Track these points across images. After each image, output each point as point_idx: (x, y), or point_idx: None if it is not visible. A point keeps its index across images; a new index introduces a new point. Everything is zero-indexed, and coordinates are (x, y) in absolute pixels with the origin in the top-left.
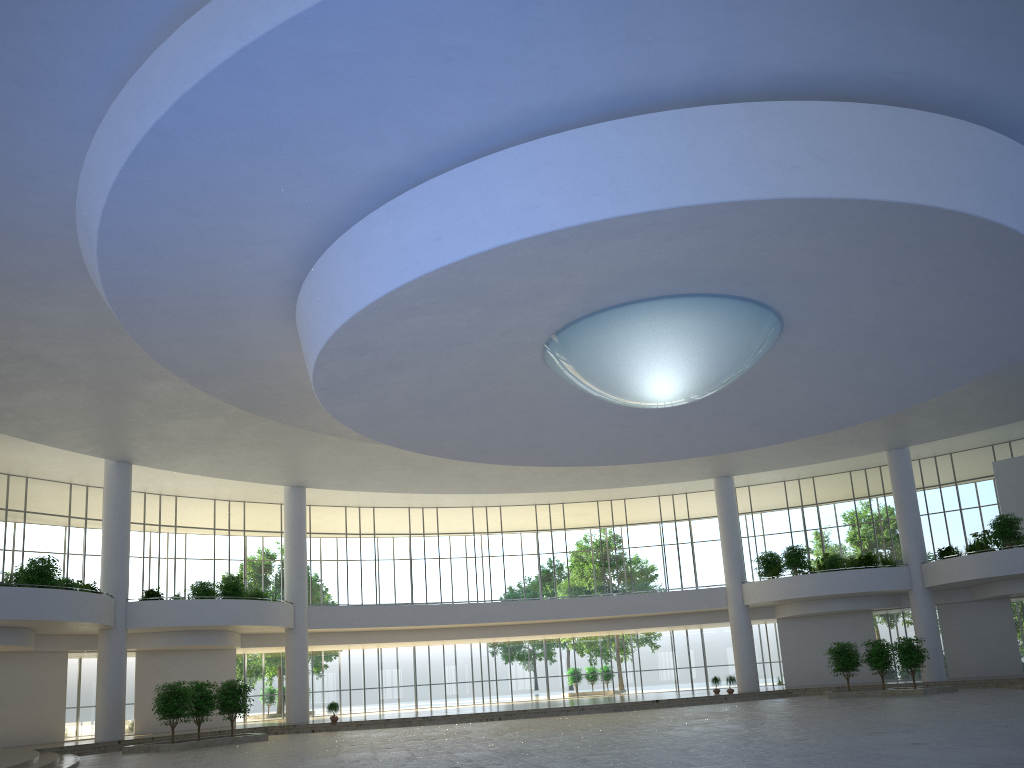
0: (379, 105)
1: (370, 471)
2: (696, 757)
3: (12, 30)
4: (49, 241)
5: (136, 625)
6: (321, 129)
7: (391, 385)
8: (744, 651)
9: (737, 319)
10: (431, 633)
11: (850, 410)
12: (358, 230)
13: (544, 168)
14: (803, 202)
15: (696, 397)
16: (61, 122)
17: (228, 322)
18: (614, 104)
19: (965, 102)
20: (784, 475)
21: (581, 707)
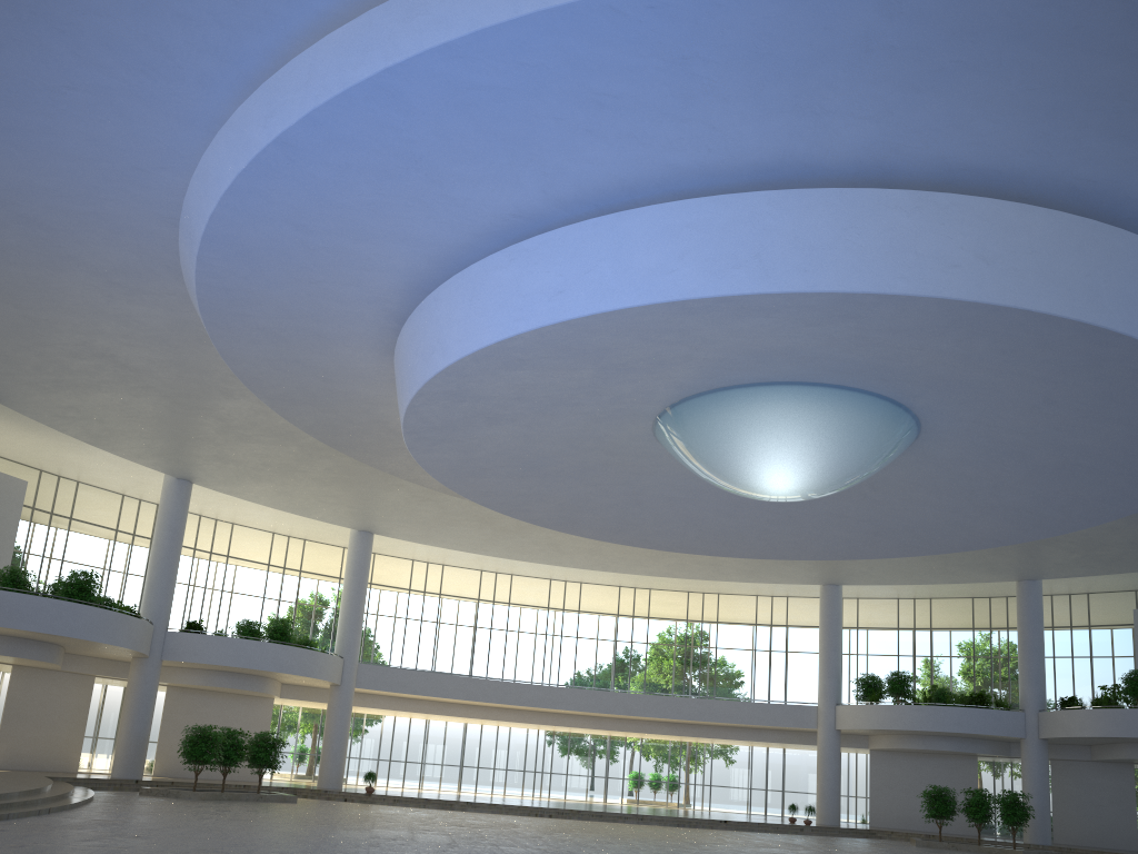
0: (519, 143)
1: (446, 525)
2: None
3: (148, 18)
4: (147, 238)
5: (172, 657)
6: (454, 160)
7: (485, 438)
8: (829, 780)
9: (871, 417)
10: (487, 711)
11: (982, 532)
12: (476, 270)
13: (685, 232)
14: (960, 304)
15: (814, 495)
16: (182, 117)
17: (321, 347)
18: (769, 173)
19: None
20: (899, 592)
21: (641, 816)
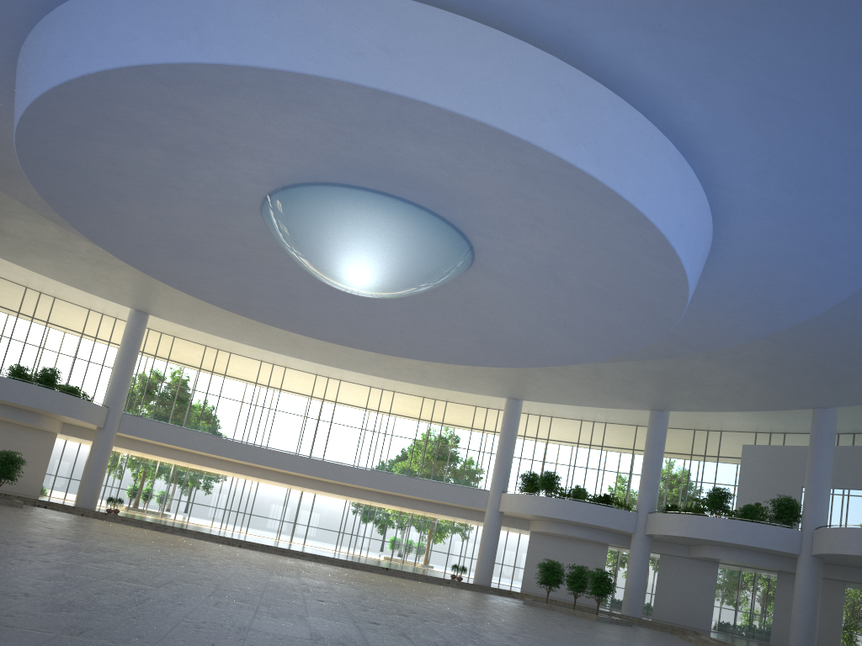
0: None
1: (203, 314)
2: (178, 583)
3: None
4: None
5: None
6: None
7: (123, 214)
8: (487, 550)
9: (412, 224)
10: (236, 467)
11: (559, 349)
12: (29, 40)
13: (147, 4)
14: (368, 91)
15: (386, 292)
16: None
17: None
18: None
19: (562, 40)
20: (580, 414)
21: (318, 556)
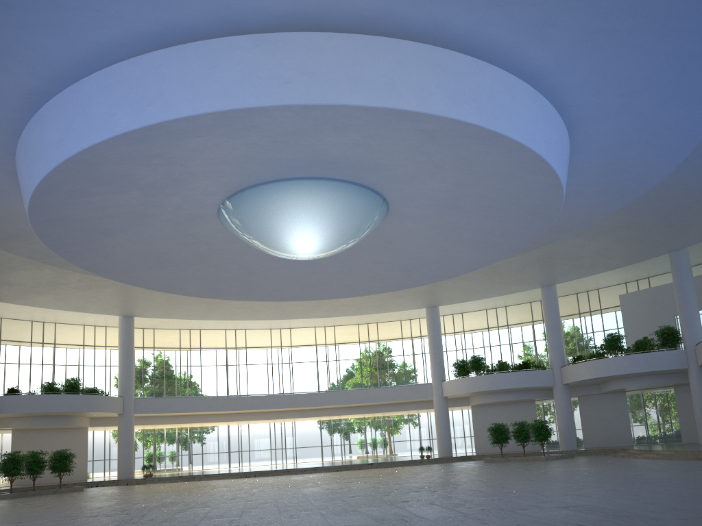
0: None
1: (176, 305)
2: (249, 510)
3: None
4: None
5: None
6: None
7: (113, 245)
8: (442, 429)
9: (339, 195)
10: (230, 416)
11: (467, 259)
12: (24, 135)
13: (117, 86)
14: (299, 108)
15: (328, 252)
16: None
17: None
18: (163, 38)
19: (431, 31)
20: (484, 305)
21: (316, 468)
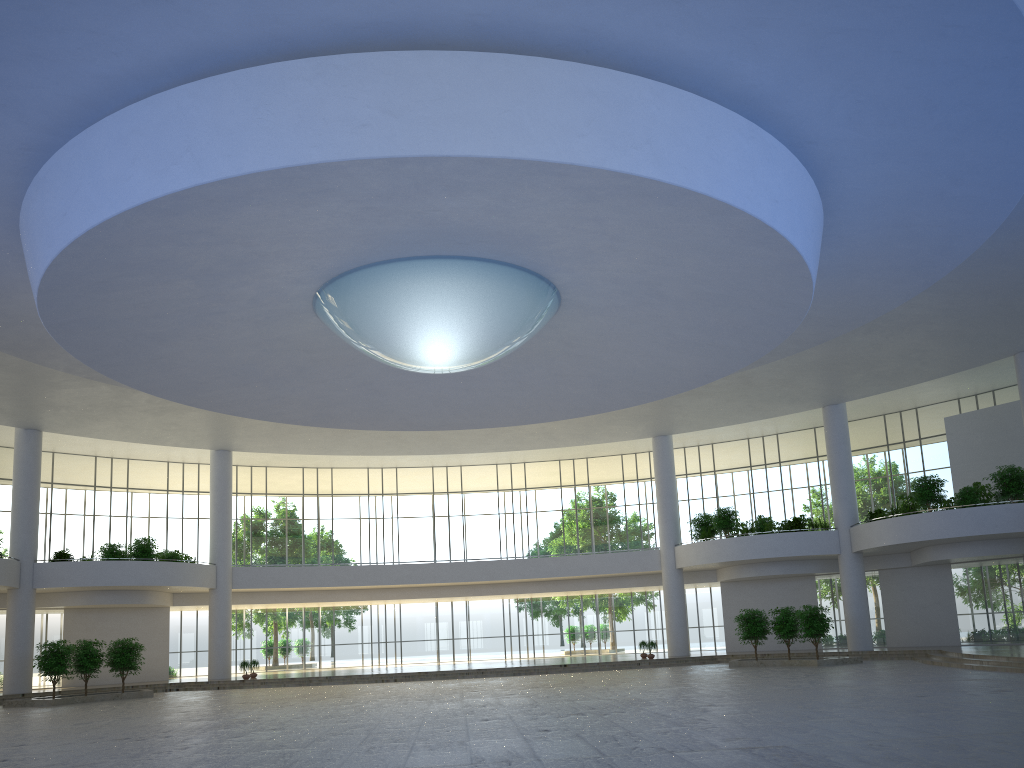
0: None
1: (289, 434)
2: (327, 737)
3: None
4: None
5: (42, 585)
6: None
7: (171, 355)
8: (674, 615)
9: (479, 281)
10: (370, 593)
11: (689, 370)
12: (25, 206)
13: (132, 137)
14: (383, 162)
15: (473, 362)
16: None
17: (3, 297)
18: (194, 66)
19: (580, 41)
20: (743, 432)
21: (484, 670)
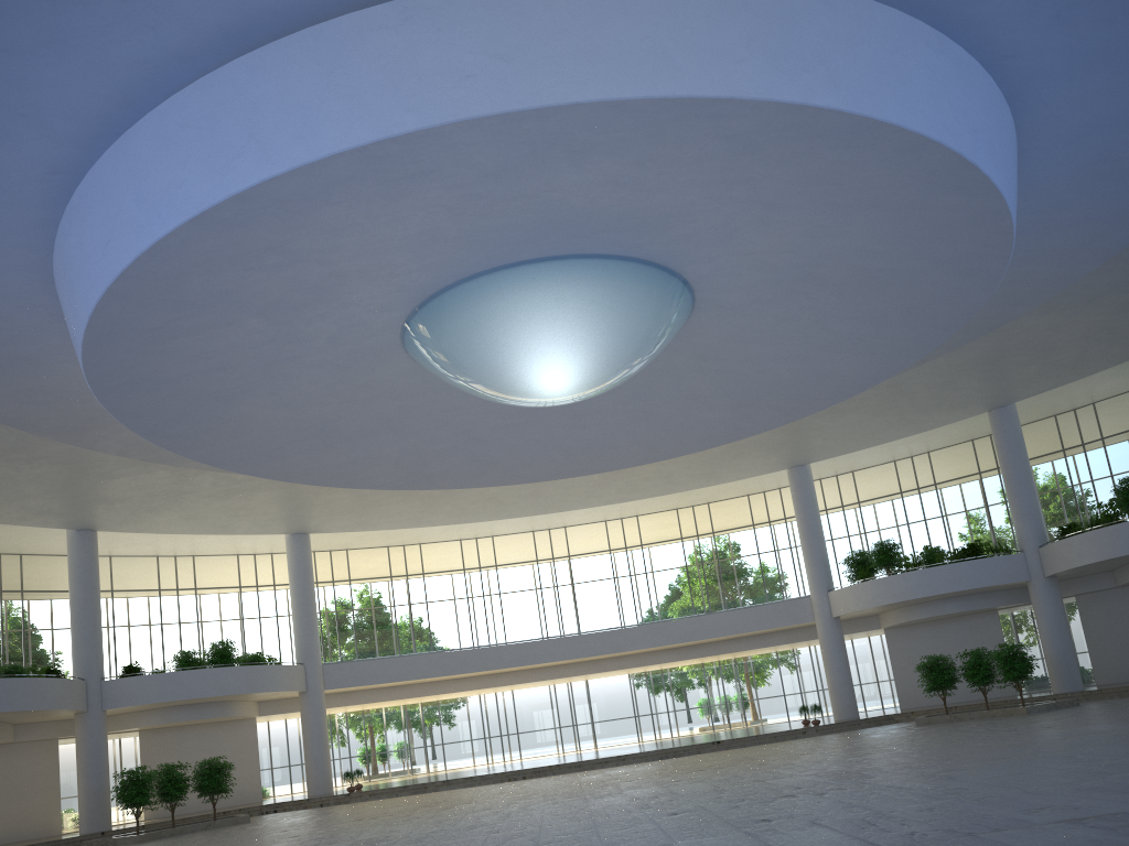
0: None
1: (373, 507)
2: None
3: None
4: None
5: (112, 706)
6: None
7: (240, 418)
8: (836, 672)
9: (601, 283)
10: (480, 681)
11: (847, 373)
12: (58, 245)
13: (181, 133)
14: (495, 121)
15: (597, 386)
16: None
17: (41, 370)
18: (248, 35)
19: None
20: (889, 454)
21: (625, 756)
